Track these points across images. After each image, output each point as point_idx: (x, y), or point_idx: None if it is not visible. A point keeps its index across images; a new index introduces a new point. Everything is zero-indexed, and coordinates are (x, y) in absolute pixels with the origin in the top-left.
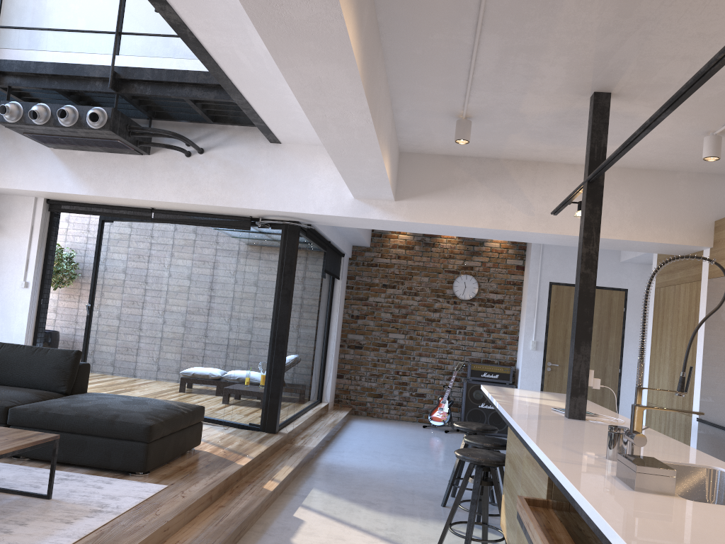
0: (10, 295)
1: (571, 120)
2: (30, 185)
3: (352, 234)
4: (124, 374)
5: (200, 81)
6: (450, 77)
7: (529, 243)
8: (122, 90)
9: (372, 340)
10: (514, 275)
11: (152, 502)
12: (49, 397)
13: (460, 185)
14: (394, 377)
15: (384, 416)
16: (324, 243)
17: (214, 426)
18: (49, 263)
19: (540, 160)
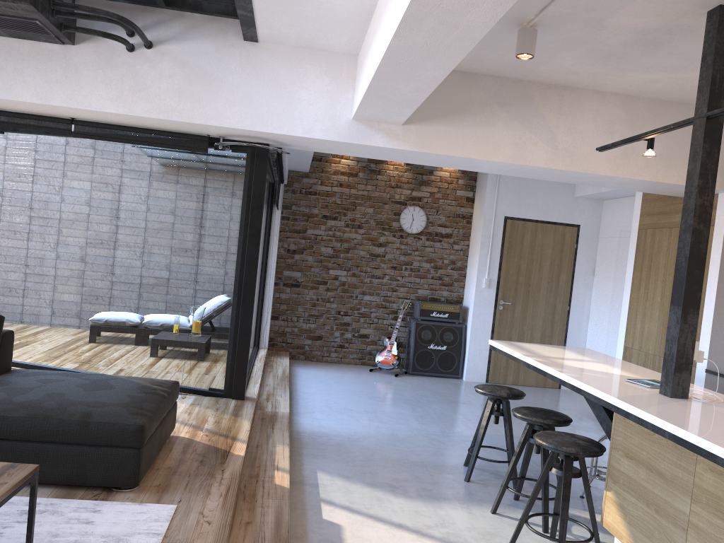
0: None
1: (654, 38)
2: None
3: (300, 159)
4: (34, 330)
5: None
6: None
7: (484, 174)
8: None
9: (311, 277)
10: (463, 207)
11: (175, 540)
12: None
13: (478, 109)
14: (335, 318)
15: (324, 360)
16: (278, 169)
17: None
18: None
19: (568, 85)
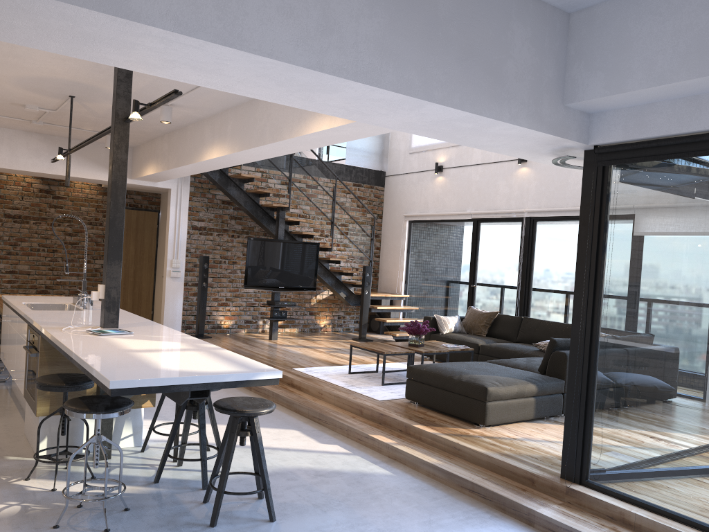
0: None
1: None
2: None
3: None
4: None
5: None
6: None
7: None
8: None
9: None
10: None
11: (353, 393)
12: (525, 369)
13: None
14: None
15: None
16: None
17: None
18: None
19: None
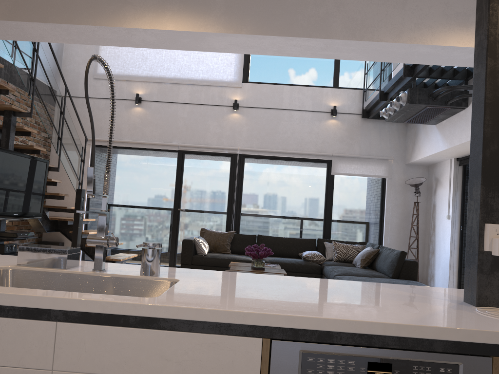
0: (444, 225)
1: None
2: (429, 152)
3: None
4: None
5: None
6: None
7: None
8: (413, 74)
9: None
10: None
11: None
12: (377, 277)
13: None
14: None
15: None
16: None
17: None
18: (467, 201)
19: None
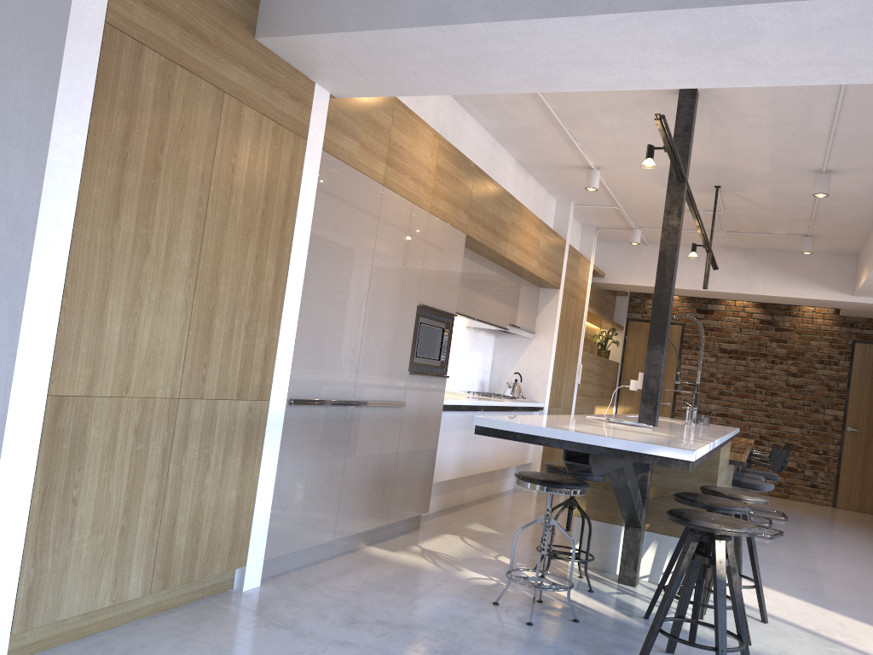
0: None
1: None
2: None
3: None
4: None
5: None
6: (864, 96)
7: None
8: None
9: None
10: None
11: None
12: None
13: None
14: None
15: None
16: None
17: None
18: None
19: None
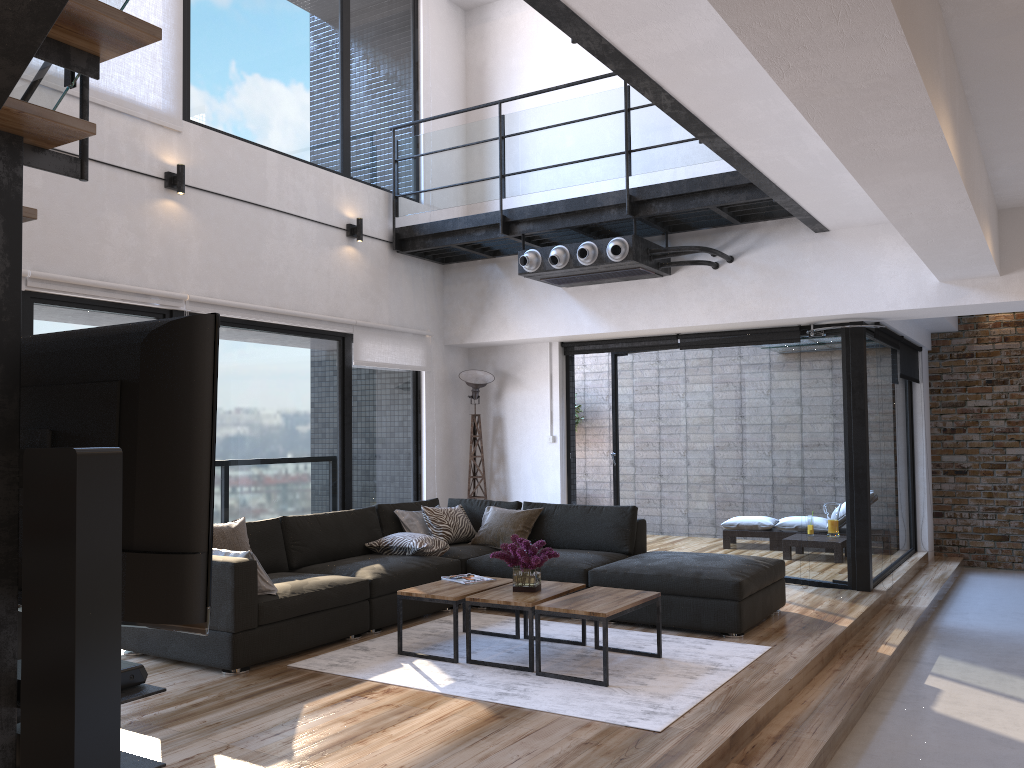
0: (538, 452)
1: None
2: (547, 331)
3: (931, 320)
4: (666, 530)
5: (726, 184)
6: None
7: None
8: (639, 213)
9: (981, 460)
10: None
11: (763, 662)
12: (615, 557)
13: None
14: (1023, 511)
15: (1016, 567)
16: (895, 340)
17: (788, 585)
18: (570, 412)
19: None
